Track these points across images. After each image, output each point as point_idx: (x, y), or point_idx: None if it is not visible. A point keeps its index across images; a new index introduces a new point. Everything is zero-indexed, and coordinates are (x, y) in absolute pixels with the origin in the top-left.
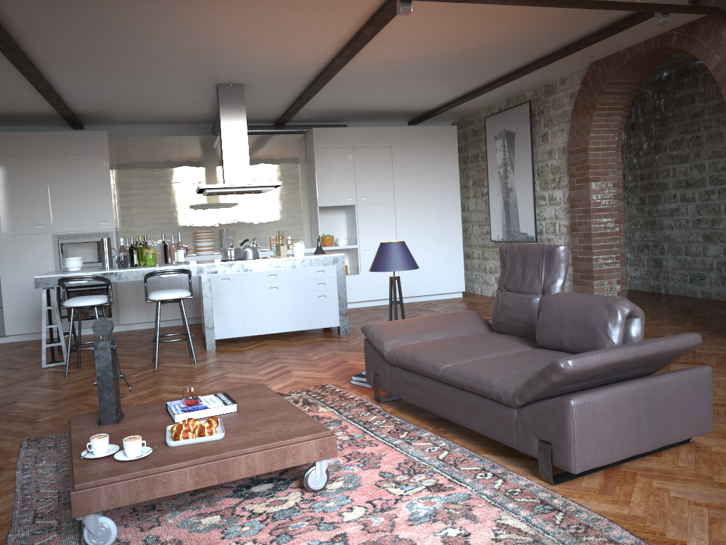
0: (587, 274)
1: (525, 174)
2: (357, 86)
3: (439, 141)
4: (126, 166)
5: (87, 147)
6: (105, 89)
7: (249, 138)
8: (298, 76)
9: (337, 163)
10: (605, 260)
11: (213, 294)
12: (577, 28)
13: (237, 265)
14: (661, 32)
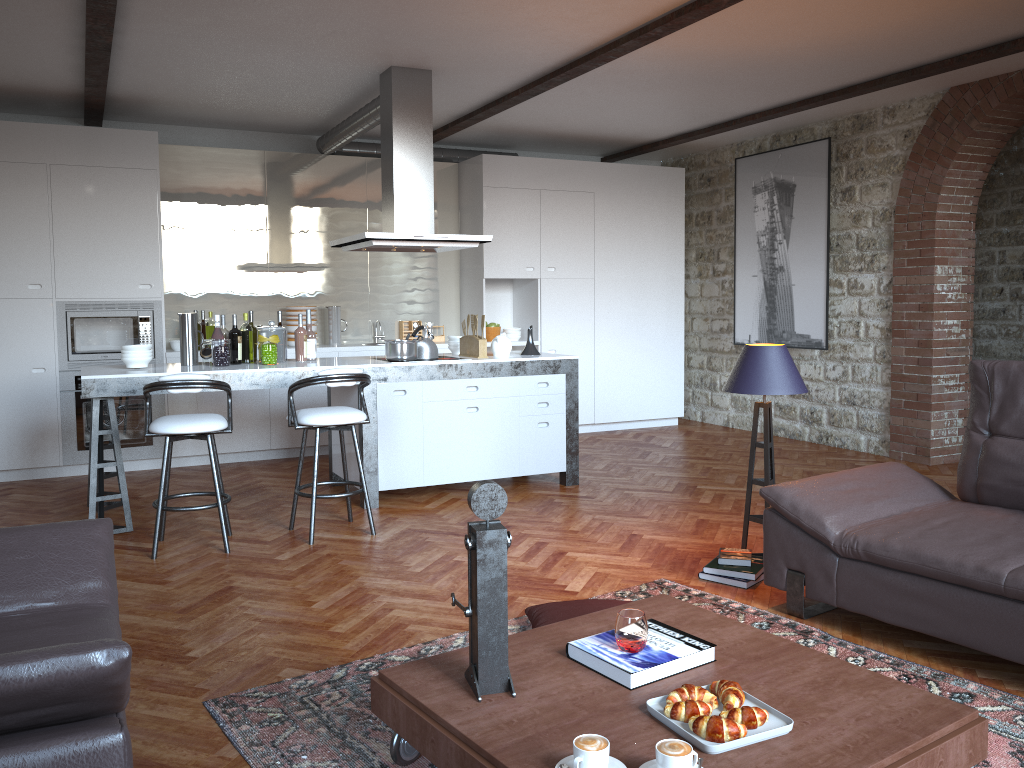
0: (919, 402)
1: (812, 247)
2: (594, 93)
3: (661, 189)
4: (176, 193)
5: (124, 156)
6: (197, 58)
7: (374, 162)
8: (528, 65)
9: (515, 212)
10: (946, 382)
11: (380, 415)
12: (1006, 27)
13: (418, 368)
14: None
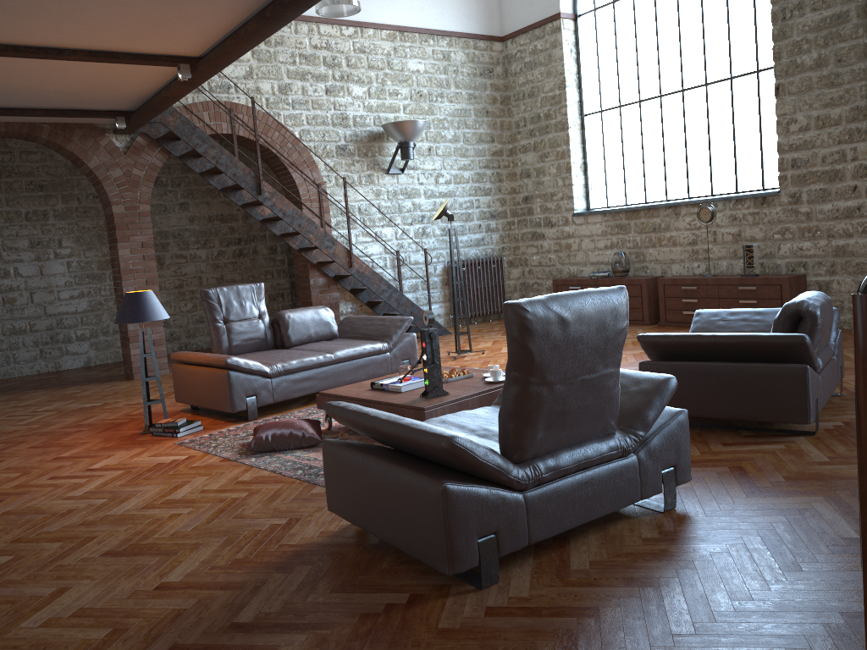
0: None
1: None
2: None
3: None
4: None
5: None
6: None
7: None
8: None
9: None
10: None
11: None
12: (50, 103)
13: None
14: (34, 121)
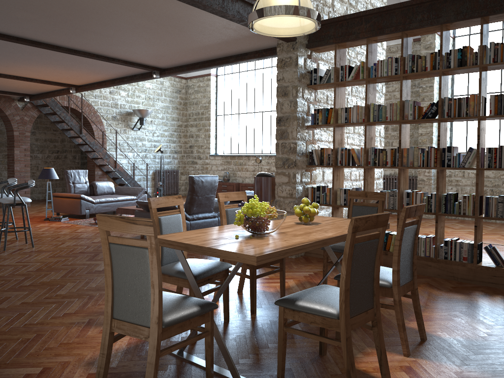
0: None
1: None
2: None
3: None
4: None
5: None
6: None
7: None
8: None
9: None
10: None
11: None
12: (2, 89)
13: None
14: None
